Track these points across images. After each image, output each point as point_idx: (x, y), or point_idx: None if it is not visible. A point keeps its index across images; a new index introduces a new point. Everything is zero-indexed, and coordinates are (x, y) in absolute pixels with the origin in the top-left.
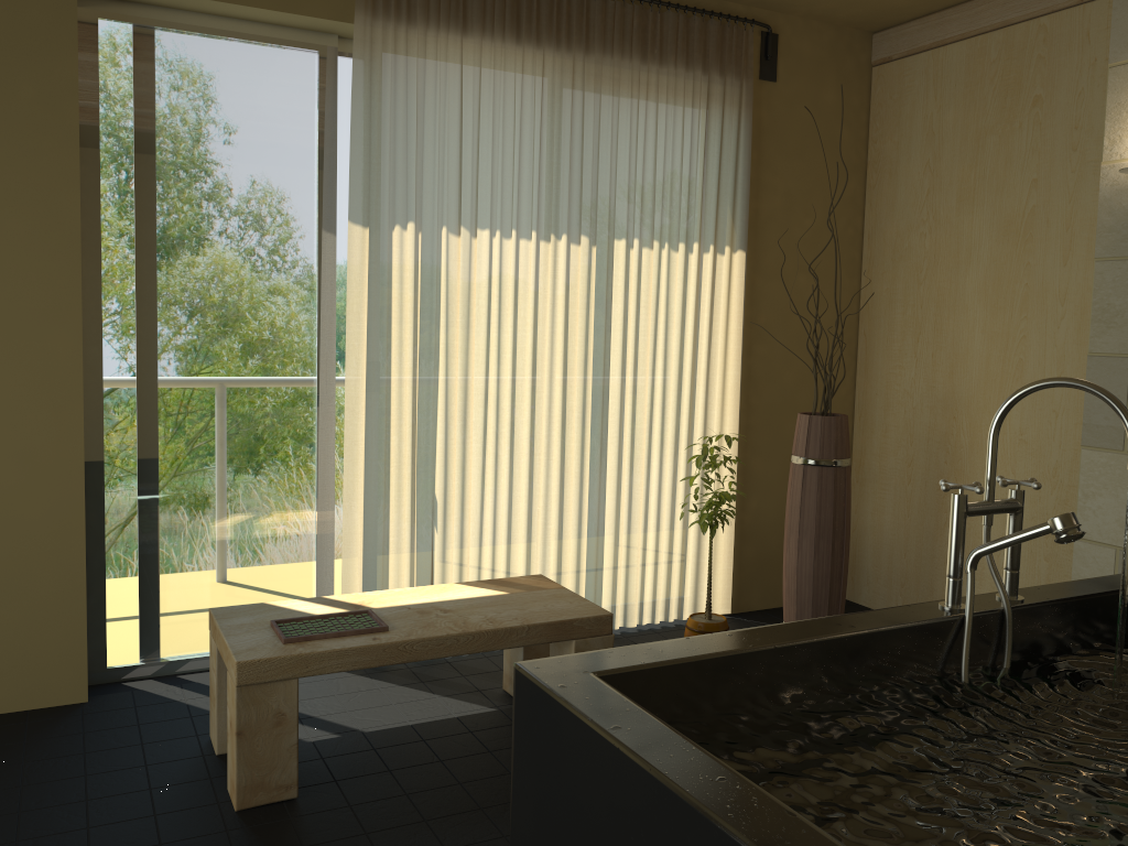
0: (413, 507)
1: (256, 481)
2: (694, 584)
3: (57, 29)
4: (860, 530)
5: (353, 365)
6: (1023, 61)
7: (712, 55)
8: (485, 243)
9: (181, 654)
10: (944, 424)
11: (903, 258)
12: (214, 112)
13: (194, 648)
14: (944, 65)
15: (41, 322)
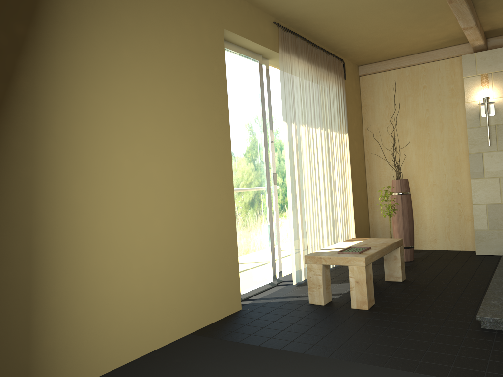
0: (302, 223)
1: (256, 220)
2: None
3: (220, 46)
4: (375, 224)
5: (287, 172)
6: (418, 76)
7: (338, 70)
8: (306, 129)
9: (244, 291)
10: None
11: (381, 135)
12: (238, 80)
13: (247, 288)
14: (389, 76)
15: (223, 157)
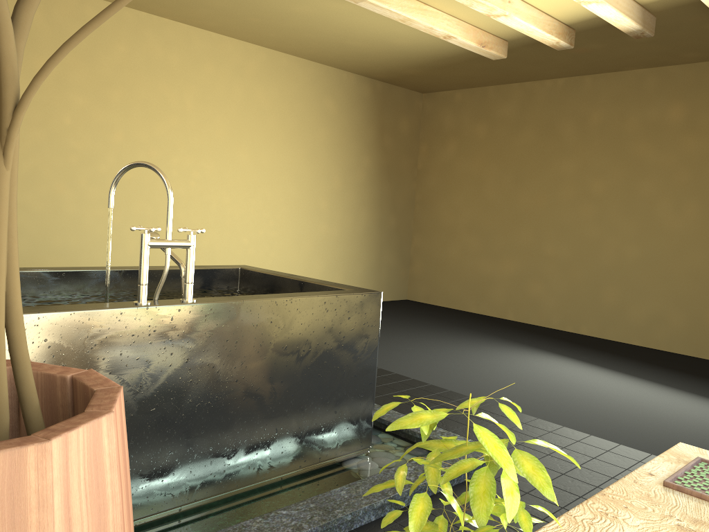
0: None
1: None
2: None
3: None
4: None
5: None
6: None
7: None
8: None
9: None
10: None
11: None
12: None
13: None
14: None
15: None
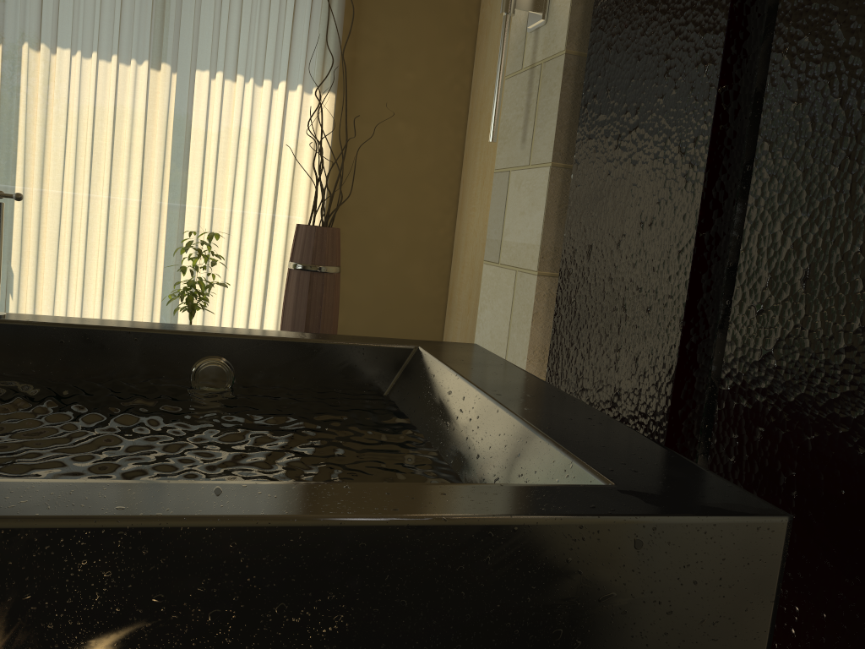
0: None
1: None
2: None
3: None
4: None
5: None
6: None
7: None
8: (66, 61)
9: None
10: None
11: (484, 110)
12: None
13: None
14: None
15: None
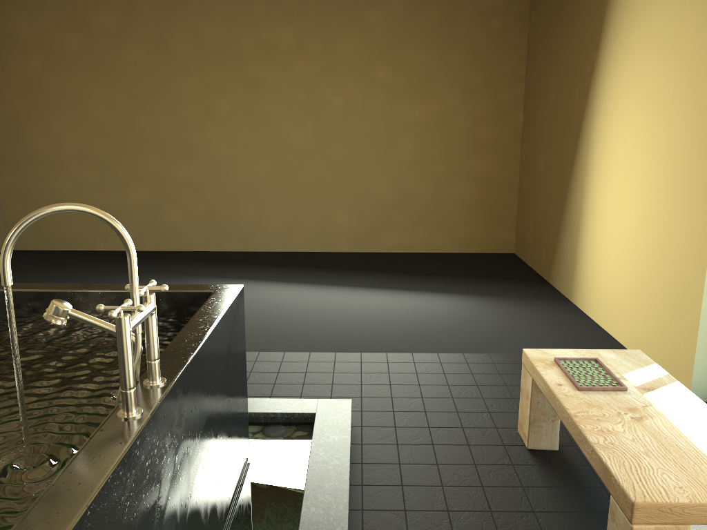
0: None
1: None
2: None
3: None
4: None
5: None
6: None
7: None
8: None
9: None
10: None
11: None
12: None
13: None
14: None
15: None
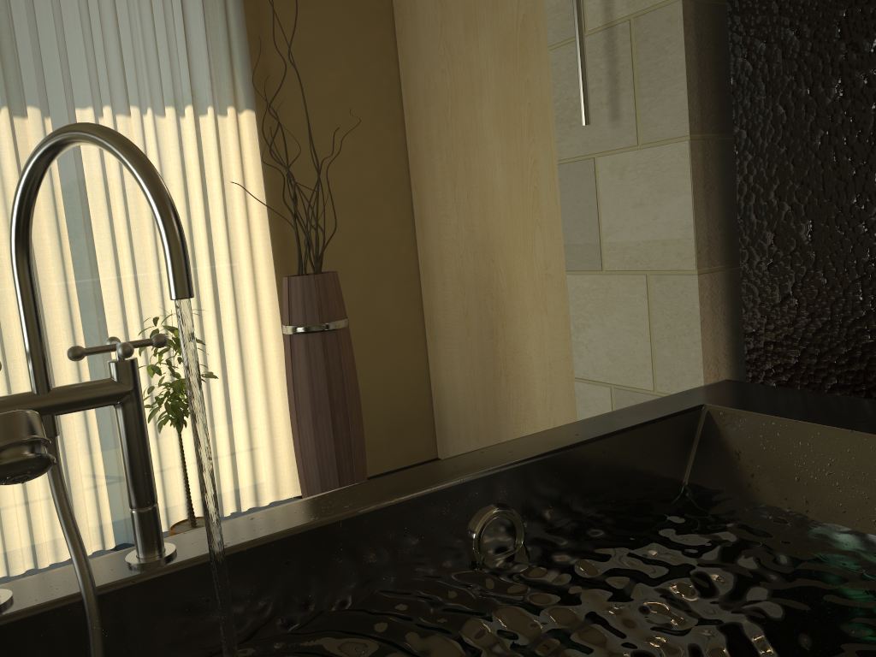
0: None
1: None
2: (252, 472)
3: None
4: (440, 388)
5: None
6: None
7: None
8: None
9: None
10: (486, 269)
11: (433, 101)
12: None
13: None
14: None
15: None
